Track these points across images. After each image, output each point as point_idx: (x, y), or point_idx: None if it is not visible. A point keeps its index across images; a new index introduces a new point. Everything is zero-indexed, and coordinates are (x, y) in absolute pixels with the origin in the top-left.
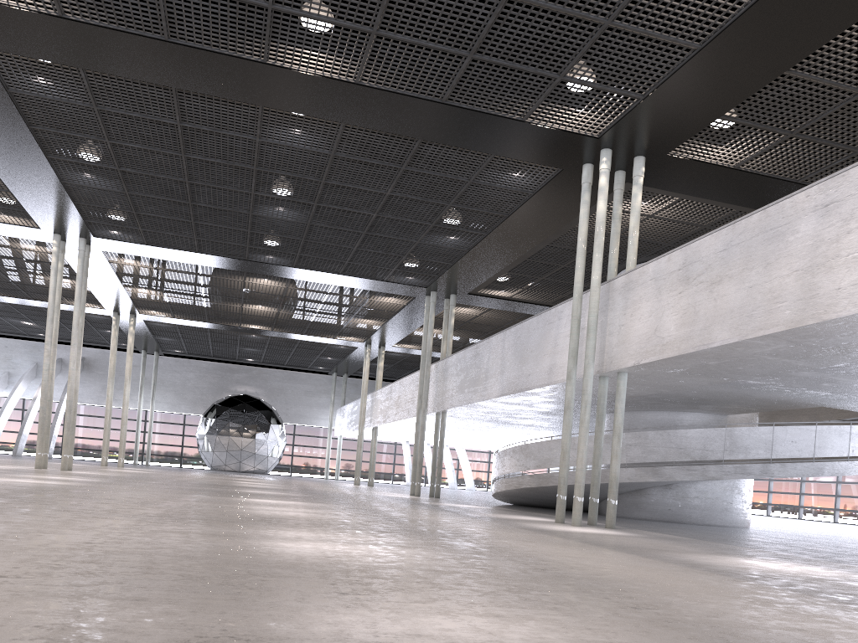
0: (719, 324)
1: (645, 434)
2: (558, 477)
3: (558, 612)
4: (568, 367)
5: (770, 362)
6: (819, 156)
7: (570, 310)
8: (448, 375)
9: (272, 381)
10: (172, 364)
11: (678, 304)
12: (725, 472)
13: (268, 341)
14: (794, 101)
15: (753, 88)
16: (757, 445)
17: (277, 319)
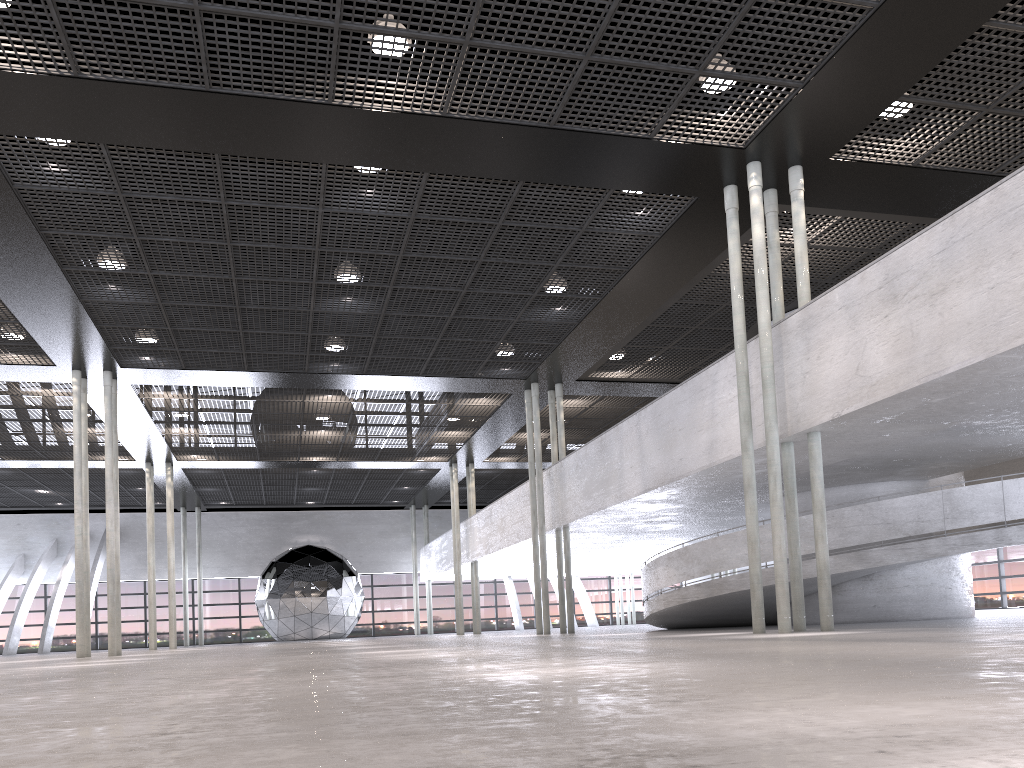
0: (952, 343)
1: (840, 512)
2: (734, 582)
3: (1014, 687)
4: (742, 435)
5: (1015, 388)
6: (1021, 135)
7: (727, 369)
8: (567, 480)
9: (339, 525)
10: (217, 520)
11: (885, 330)
12: (950, 546)
13: (332, 475)
14: (993, 64)
15: (943, 52)
16: (985, 507)
17: (343, 445)
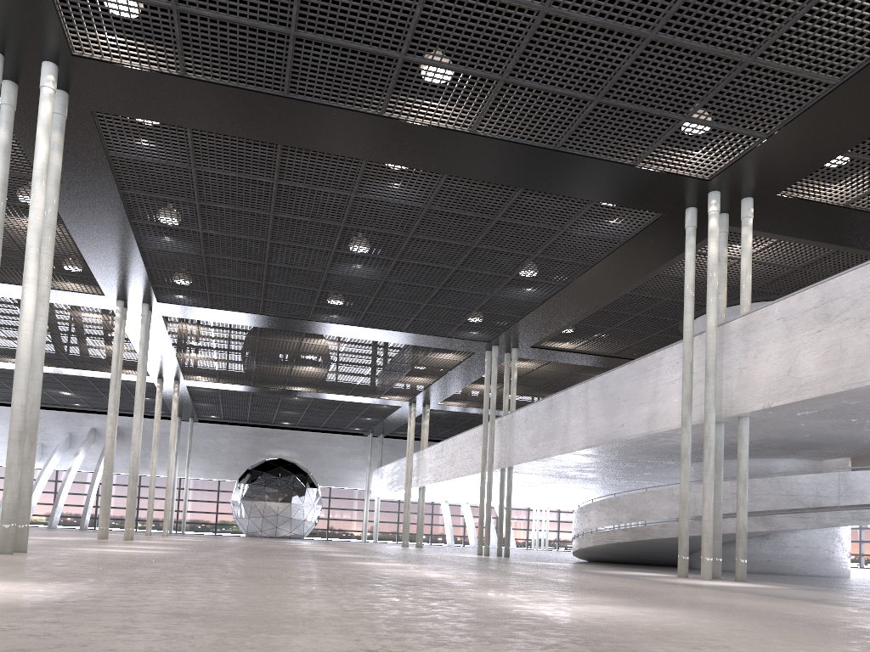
0: None
1: (752, 482)
2: (656, 530)
3: None
4: (683, 413)
5: None
6: None
7: (672, 356)
8: (516, 429)
9: (307, 444)
10: (206, 430)
11: (817, 342)
12: (841, 519)
13: (310, 403)
14: None
15: None
16: None
17: (325, 380)
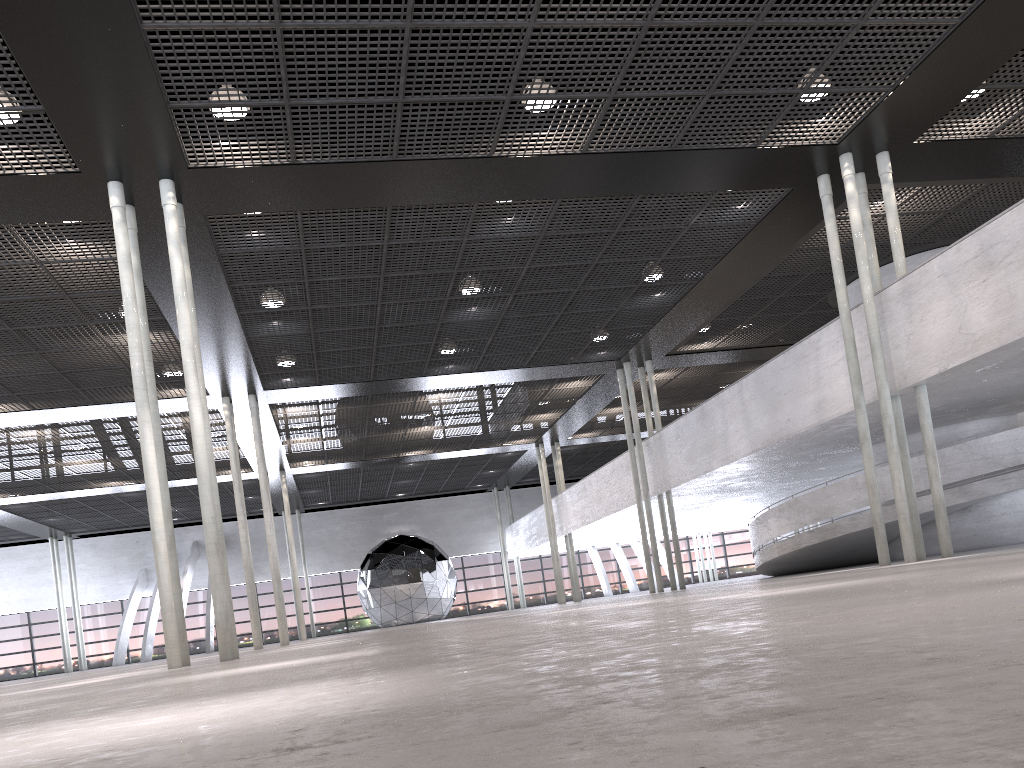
0: None
1: (941, 453)
2: (846, 525)
3: None
4: (854, 394)
5: None
6: None
7: (830, 336)
8: (667, 449)
9: (426, 513)
10: (314, 520)
11: (984, 293)
12: None
13: (426, 466)
14: None
15: (1017, 47)
16: None
17: (442, 438)
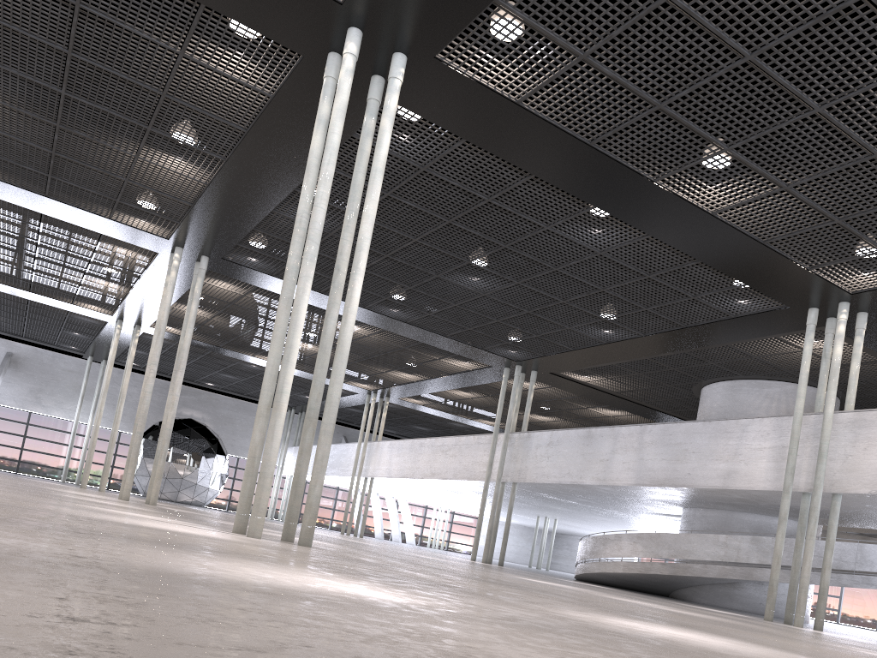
0: None
1: (790, 541)
2: (697, 569)
3: None
4: (786, 482)
5: None
6: None
7: (761, 426)
8: (533, 449)
9: (221, 408)
10: (114, 375)
11: None
12: (854, 581)
13: (263, 373)
14: None
15: None
16: None
17: (308, 357)
